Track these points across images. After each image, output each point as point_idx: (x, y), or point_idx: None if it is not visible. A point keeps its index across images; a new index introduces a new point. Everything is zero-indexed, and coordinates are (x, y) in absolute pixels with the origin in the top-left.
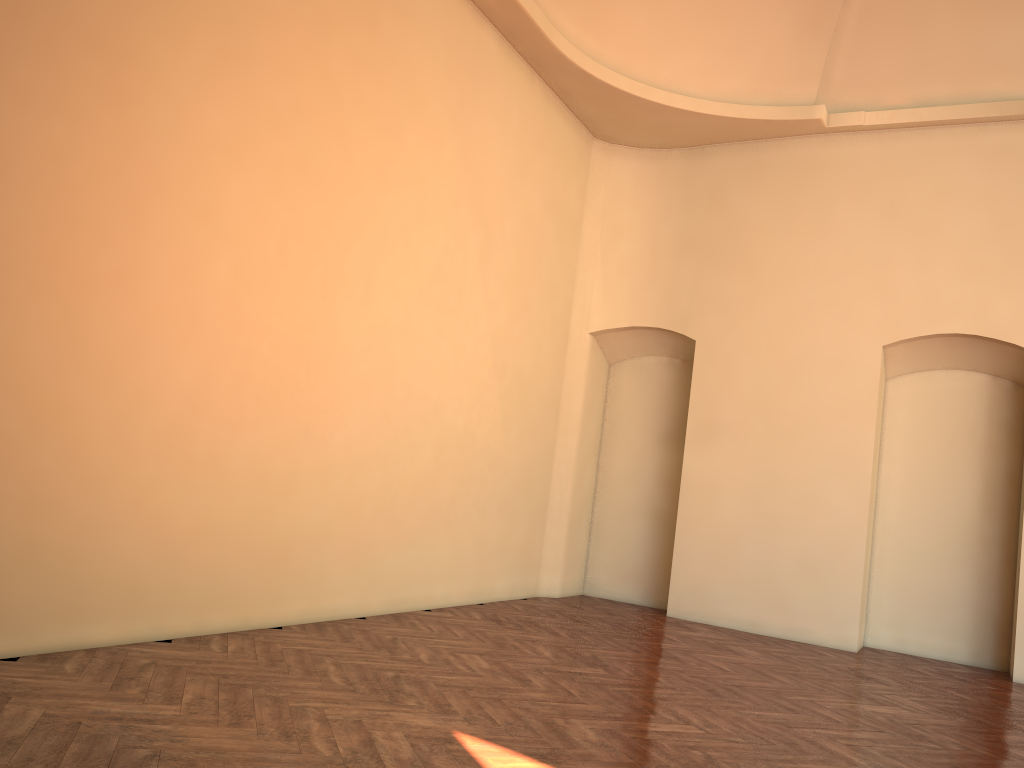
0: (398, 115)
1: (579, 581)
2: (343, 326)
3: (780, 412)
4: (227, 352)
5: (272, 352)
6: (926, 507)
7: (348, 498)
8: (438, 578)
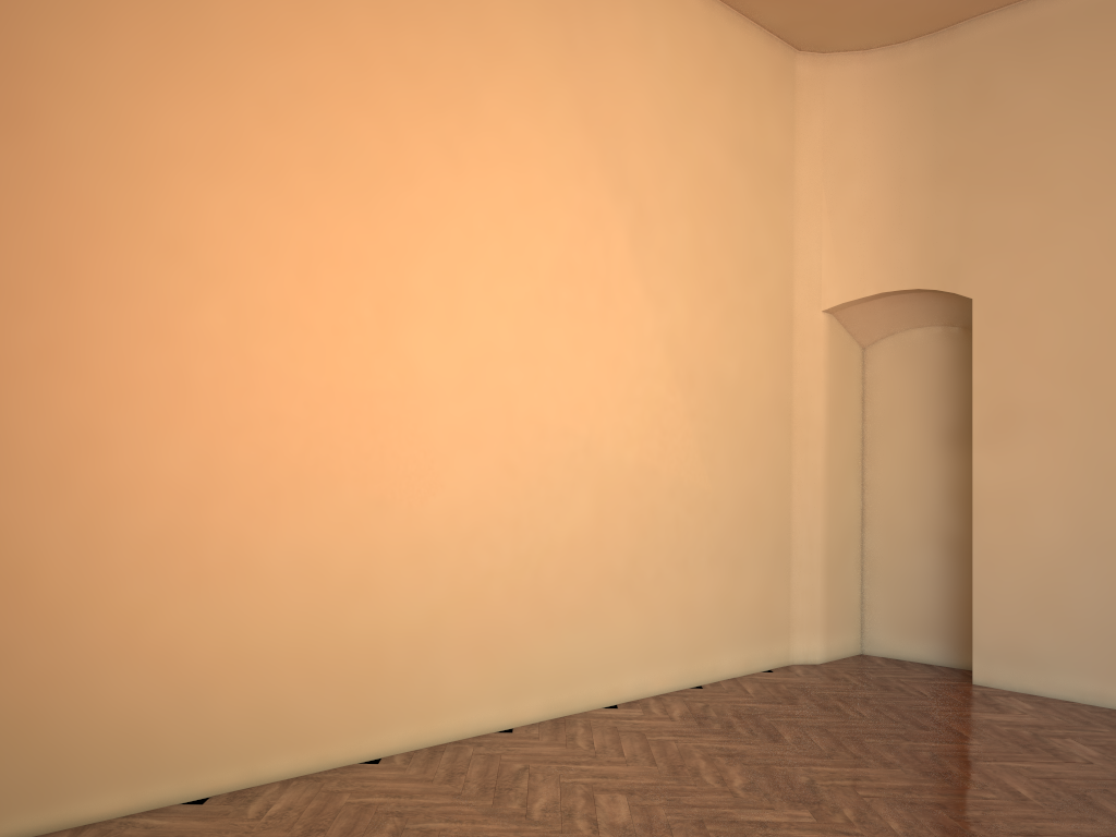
0: (467, 72)
1: (853, 637)
2: (420, 361)
3: (1110, 384)
4: (239, 422)
5: (311, 412)
6: None
7: (463, 581)
8: (625, 663)
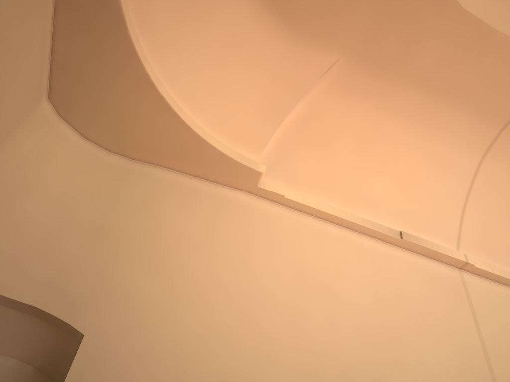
0: None
1: None
2: None
3: None
4: None
5: None
6: None
7: None
8: None
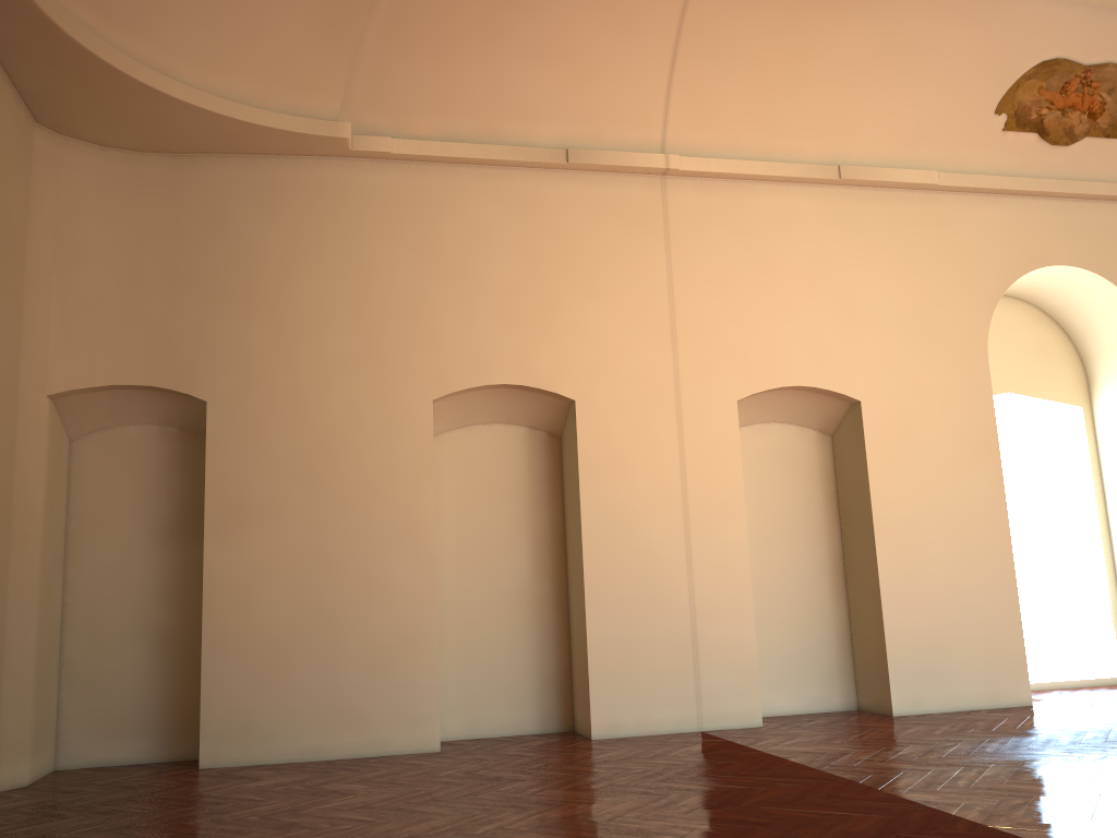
0: None
1: (51, 752)
2: None
3: (326, 484)
4: None
5: None
6: (482, 573)
7: None
8: None
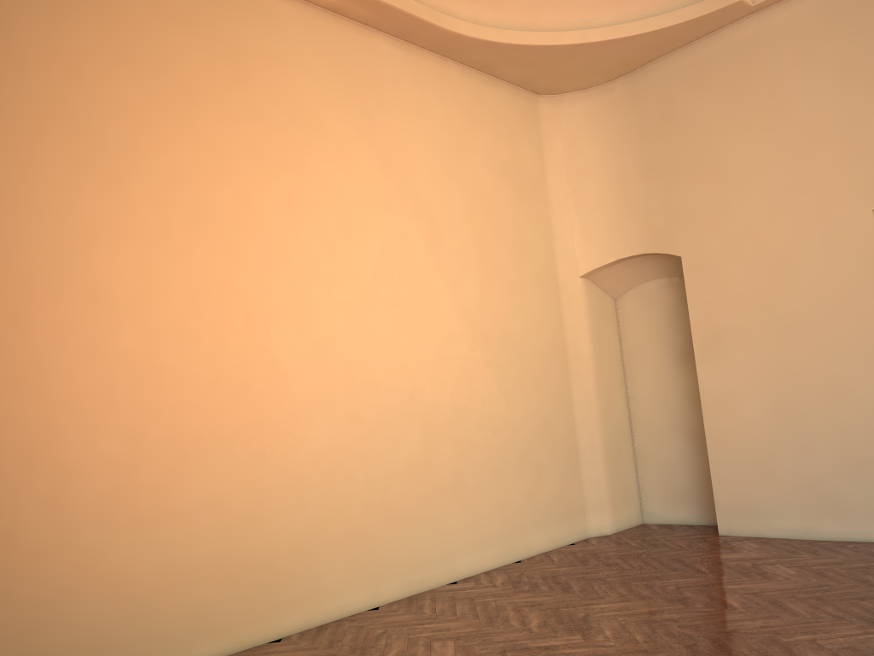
0: (293, 147)
1: (635, 512)
2: (281, 351)
3: (781, 307)
4: (154, 410)
5: (205, 396)
6: None
7: (330, 503)
8: (459, 550)
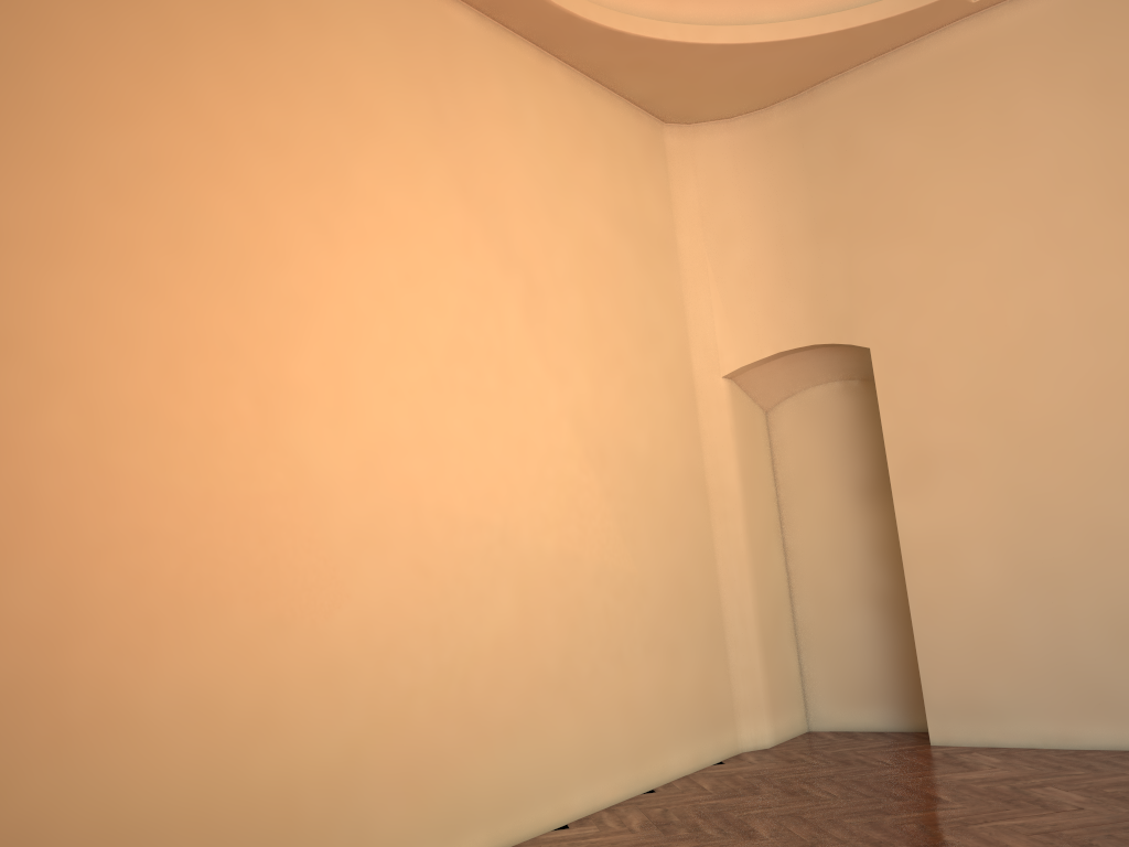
0: (334, 145)
1: (798, 714)
2: (311, 457)
3: (1018, 416)
4: (100, 544)
5: (188, 524)
6: None
7: (382, 703)
8: (570, 775)
